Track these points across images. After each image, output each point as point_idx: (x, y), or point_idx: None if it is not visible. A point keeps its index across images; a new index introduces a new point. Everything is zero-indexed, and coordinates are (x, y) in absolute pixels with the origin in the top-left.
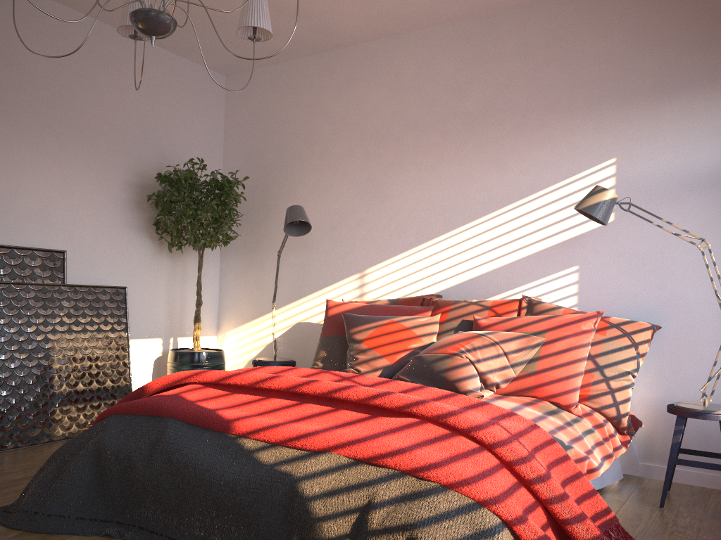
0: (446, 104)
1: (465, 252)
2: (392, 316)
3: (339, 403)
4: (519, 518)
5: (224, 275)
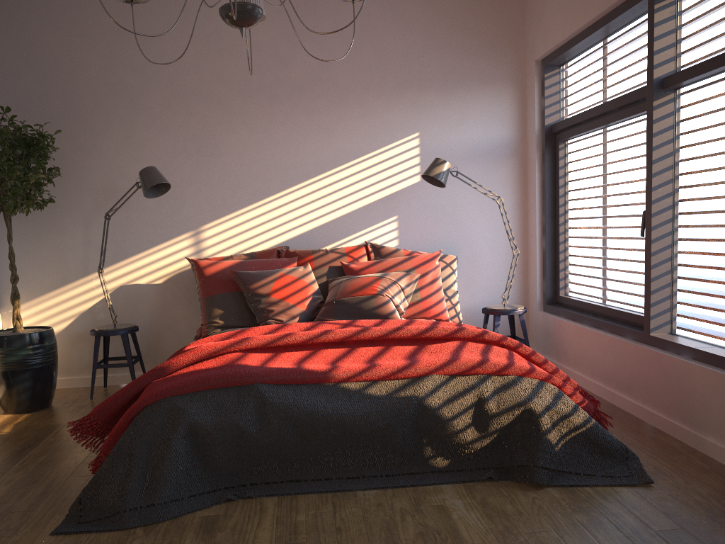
0: (271, 71)
1: (303, 207)
2: (277, 269)
3: (382, 343)
4: (563, 382)
5: (2, 241)
